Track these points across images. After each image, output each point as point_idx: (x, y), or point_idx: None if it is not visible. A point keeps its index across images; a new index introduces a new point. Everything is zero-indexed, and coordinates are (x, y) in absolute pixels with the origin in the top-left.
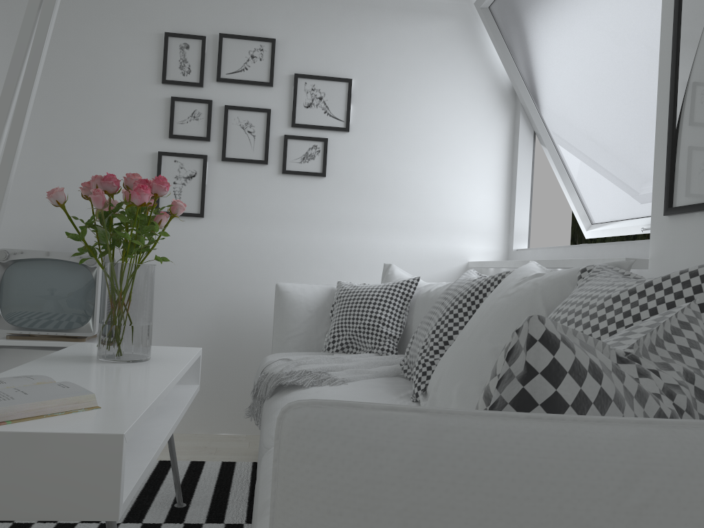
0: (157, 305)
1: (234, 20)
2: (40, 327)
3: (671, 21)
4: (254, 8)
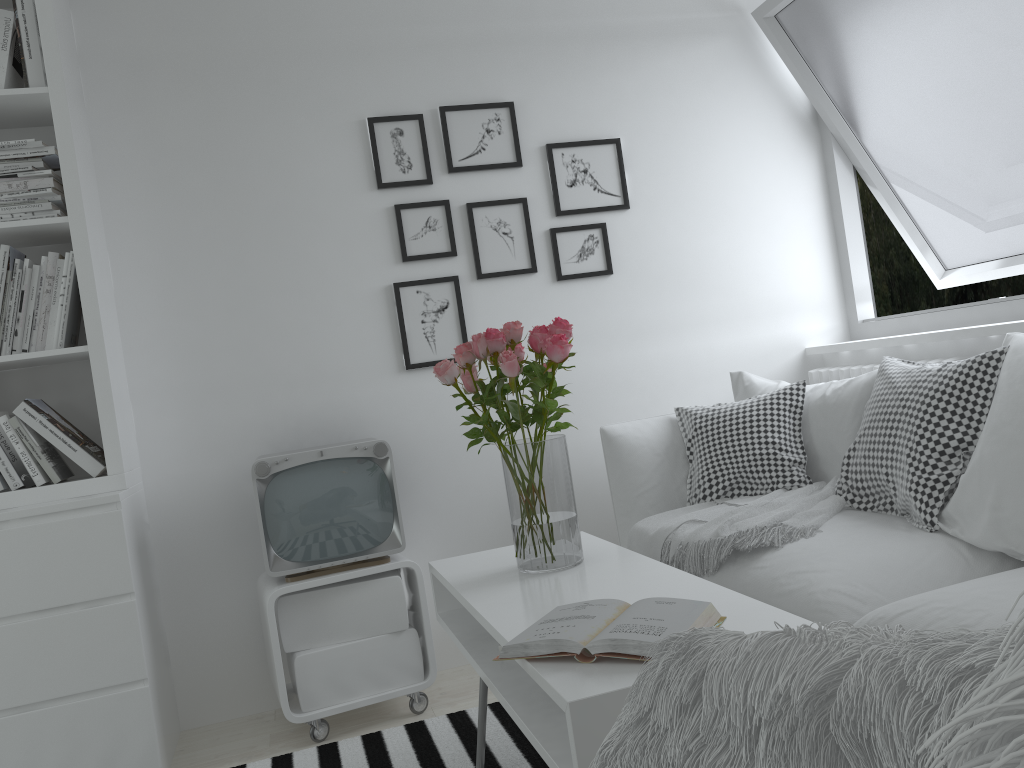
0: (434, 492)
1: (453, 85)
2: (329, 556)
3: None
4: (475, 65)
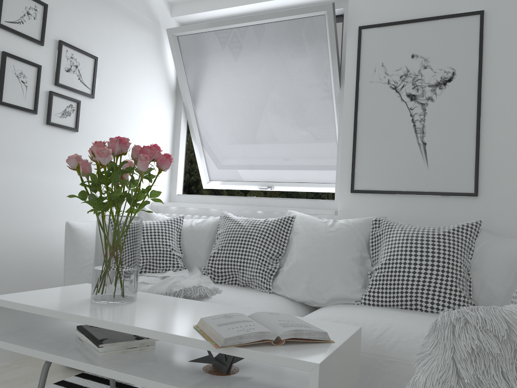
0: None
1: None
2: None
3: (350, 107)
4: None
